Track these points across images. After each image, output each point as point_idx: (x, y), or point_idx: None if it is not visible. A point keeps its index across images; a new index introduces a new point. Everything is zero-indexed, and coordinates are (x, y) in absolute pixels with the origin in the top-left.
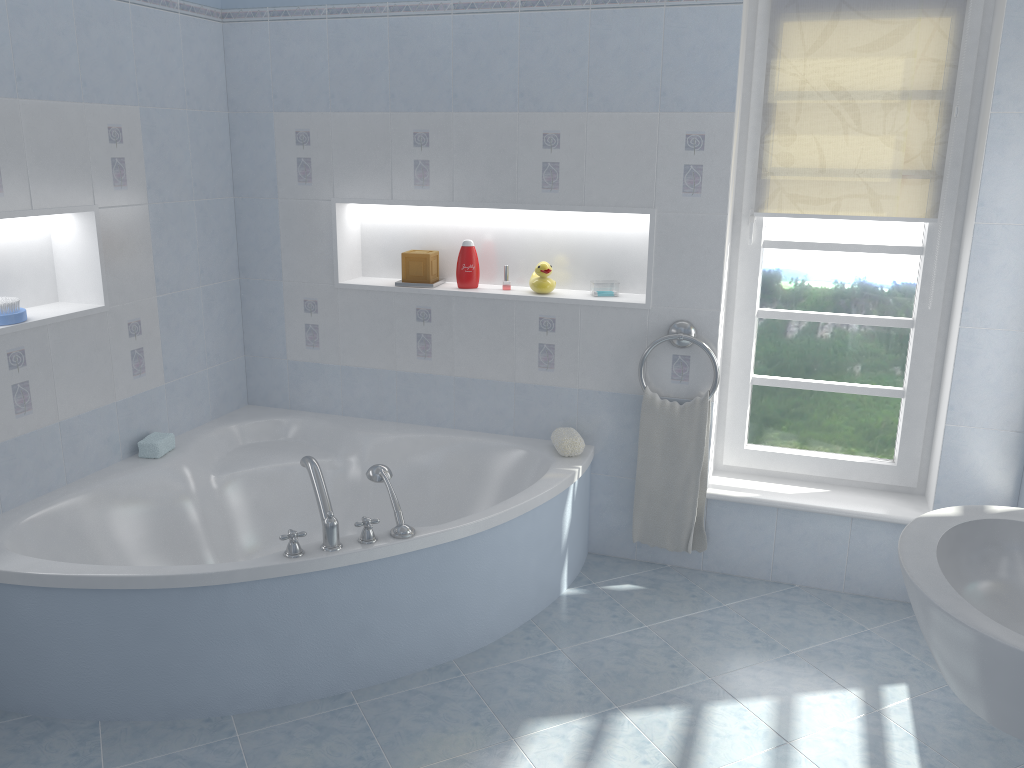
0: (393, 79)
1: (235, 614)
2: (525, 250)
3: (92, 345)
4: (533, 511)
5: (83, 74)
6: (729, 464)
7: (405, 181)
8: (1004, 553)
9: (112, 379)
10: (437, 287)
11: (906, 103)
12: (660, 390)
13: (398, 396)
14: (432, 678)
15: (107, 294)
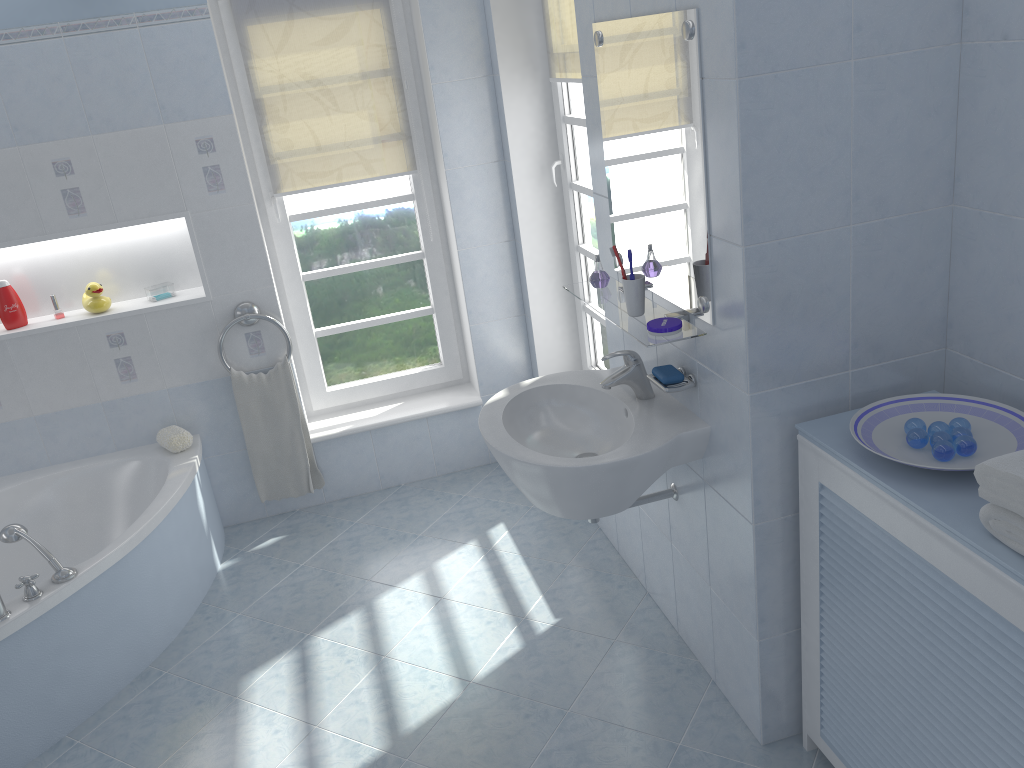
0: None
1: None
2: (66, 275)
3: None
4: (174, 510)
5: None
6: (319, 408)
7: None
8: (540, 409)
9: None
10: None
11: (367, 83)
12: (243, 367)
13: None
14: (139, 688)
15: None
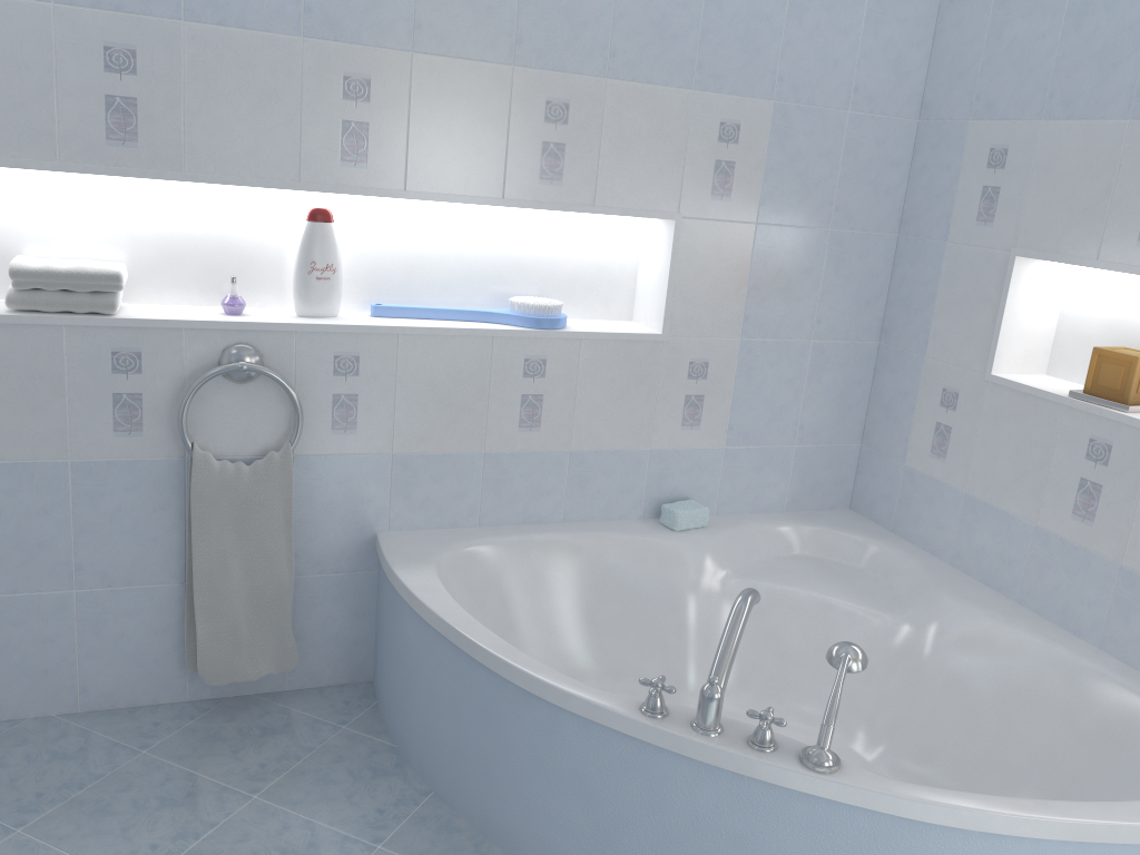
0: None
1: (563, 750)
2: None
3: (633, 376)
4: (1104, 847)
5: (701, 55)
6: None
7: (1124, 232)
8: None
9: (651, 422)
10: (1136, 413)
11: None
12: None
13: (1029, 565)
14: None
15: (668, 321)
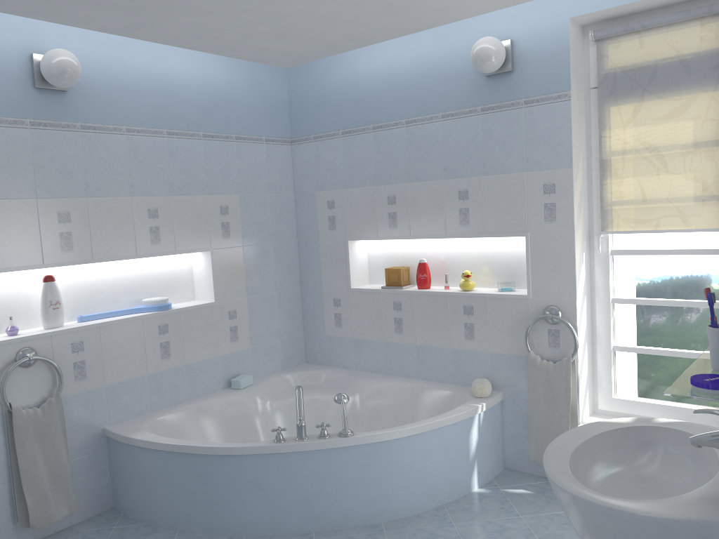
0: (375, 167)
1: (245, 473)
2: (460, 264)
3: (206, 323)
4: (441, 429)
5: (207, 180)
6: (603, 409)
7: (384, 225)
8: (663, 451)
9: (218, 342)
10: (405, 288)
11: (698, 150)
12: (542, 353)
13: (385, 357)
14: (364, 531)
15: (216, 295)
